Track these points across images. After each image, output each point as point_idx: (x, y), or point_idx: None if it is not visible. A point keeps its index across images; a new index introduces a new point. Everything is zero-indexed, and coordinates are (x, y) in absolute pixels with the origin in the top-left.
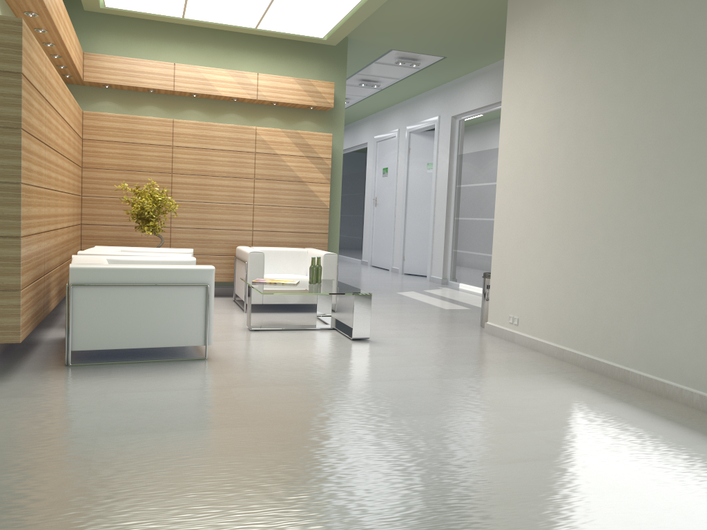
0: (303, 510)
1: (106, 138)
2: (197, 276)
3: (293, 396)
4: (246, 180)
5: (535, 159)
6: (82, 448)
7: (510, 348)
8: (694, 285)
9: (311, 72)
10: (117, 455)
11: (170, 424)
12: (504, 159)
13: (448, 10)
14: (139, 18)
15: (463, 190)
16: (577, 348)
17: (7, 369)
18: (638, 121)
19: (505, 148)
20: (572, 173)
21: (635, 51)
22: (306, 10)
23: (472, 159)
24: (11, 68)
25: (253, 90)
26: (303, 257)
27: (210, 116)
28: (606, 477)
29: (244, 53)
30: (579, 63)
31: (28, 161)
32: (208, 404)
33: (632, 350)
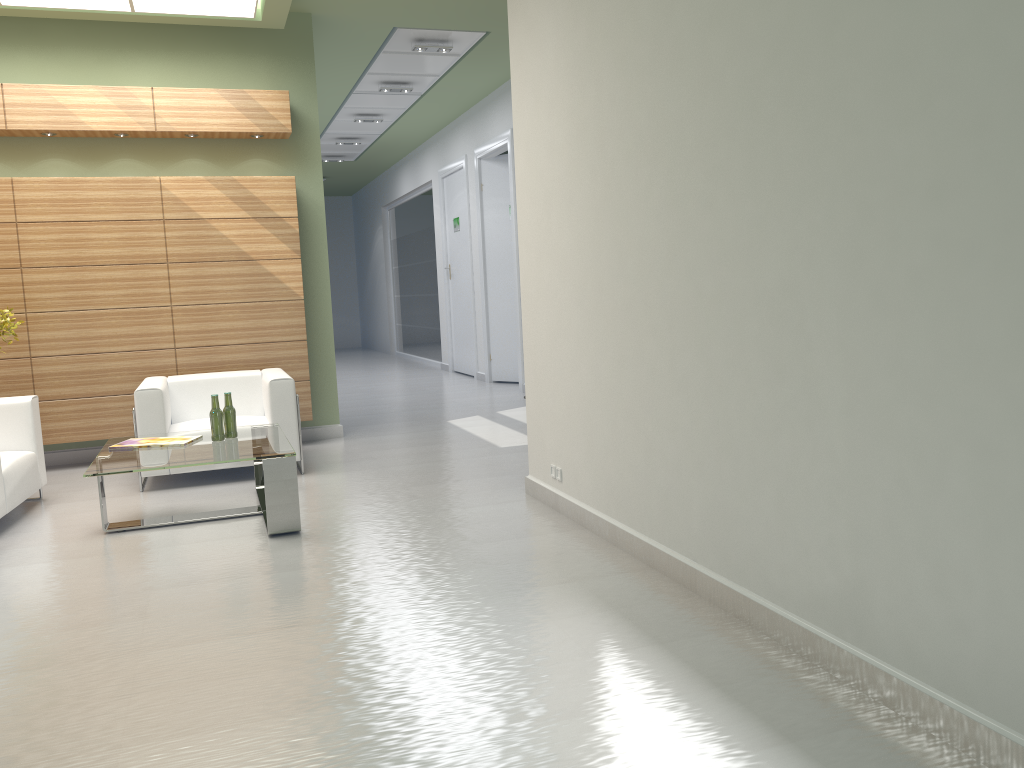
0: None
1: None
2: None
3: (8, 700)
4: (154, 266)
5: (557, 192)
6: None
7: (543, 525)
8: (769, 413)
9: (253, 78)
10: None
11: None
12: (523, 196)
13: None
14: None
15: None
16: (633, 525)
17: None
18: (673, 108)
19: (522, 177)
20: (601, 213)
21: None
22: None
23: None
24: None
25: (146, 115)
26: (255, 385)
27: (86, 167)
28: None
29: (134, 56)
30: (593, 12)
31: None
32: None
33: (699, 531)
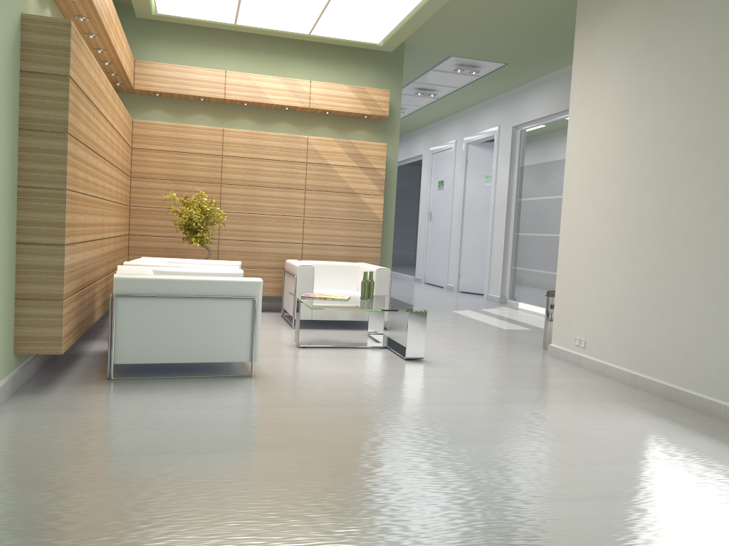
0: (353, 545)
1: (155, 147)
2: (244, 289)
3: (343, 418)
4: (297, 191)
5: (606, 168)
6: (120, 467)
7: (576, 372)
8: None
9: (365, 80)
10: (155, 477)
11: (213, 445)
12: (571, 170)
13: (511, 13)
14: (191, 25)
15: (524, 203)
16: (652, 375)
17: (49, 381)
18: (725, 126)
19: (572, 158)
20: (648, 184)
21: (721, 50)
22: (361, 14)
23: (534, 171)
24: (59, 71)
25: (305, 98)
26: (354, 271)
27: (261, 125)
28: (693, 521)
29: (297, 60)
30: (657, 64)
31: (74, 167)
32: (252, 424)
33: (716, 378)
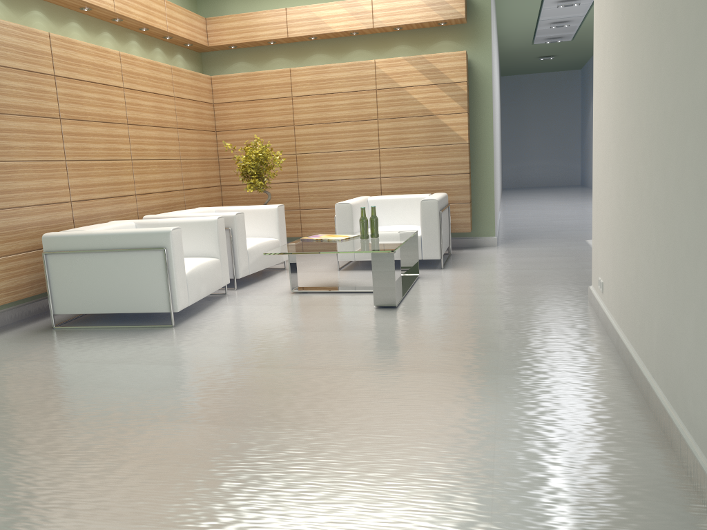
0: None
1: (233, 99)
2: (154, 239)
3: (144, 380)
4: (369, 122)
5: (608, 34)
6: None
7: (574, 327)
8: (695, 236)
9: None
10: None
11: None
12: (596, 44)
13: None
14: None
15: None
16: (628, 337)
17: (8, 329)
18: None
19: (595, 26)
20: (624, 48)
21: None
22: None
23: None
24: None
25: (367, 18)
26: None
27: (335, 58)
28: None
29: None
30: None
31: None
32: (52, 381)
33: (656, 350)
